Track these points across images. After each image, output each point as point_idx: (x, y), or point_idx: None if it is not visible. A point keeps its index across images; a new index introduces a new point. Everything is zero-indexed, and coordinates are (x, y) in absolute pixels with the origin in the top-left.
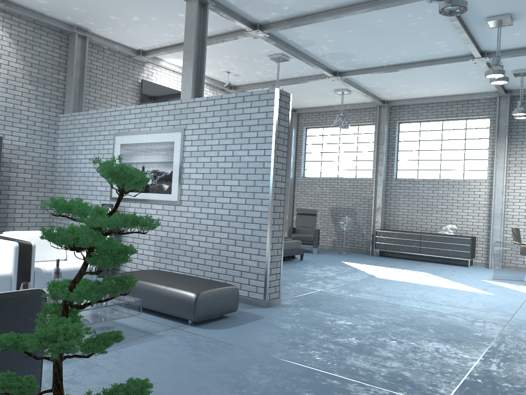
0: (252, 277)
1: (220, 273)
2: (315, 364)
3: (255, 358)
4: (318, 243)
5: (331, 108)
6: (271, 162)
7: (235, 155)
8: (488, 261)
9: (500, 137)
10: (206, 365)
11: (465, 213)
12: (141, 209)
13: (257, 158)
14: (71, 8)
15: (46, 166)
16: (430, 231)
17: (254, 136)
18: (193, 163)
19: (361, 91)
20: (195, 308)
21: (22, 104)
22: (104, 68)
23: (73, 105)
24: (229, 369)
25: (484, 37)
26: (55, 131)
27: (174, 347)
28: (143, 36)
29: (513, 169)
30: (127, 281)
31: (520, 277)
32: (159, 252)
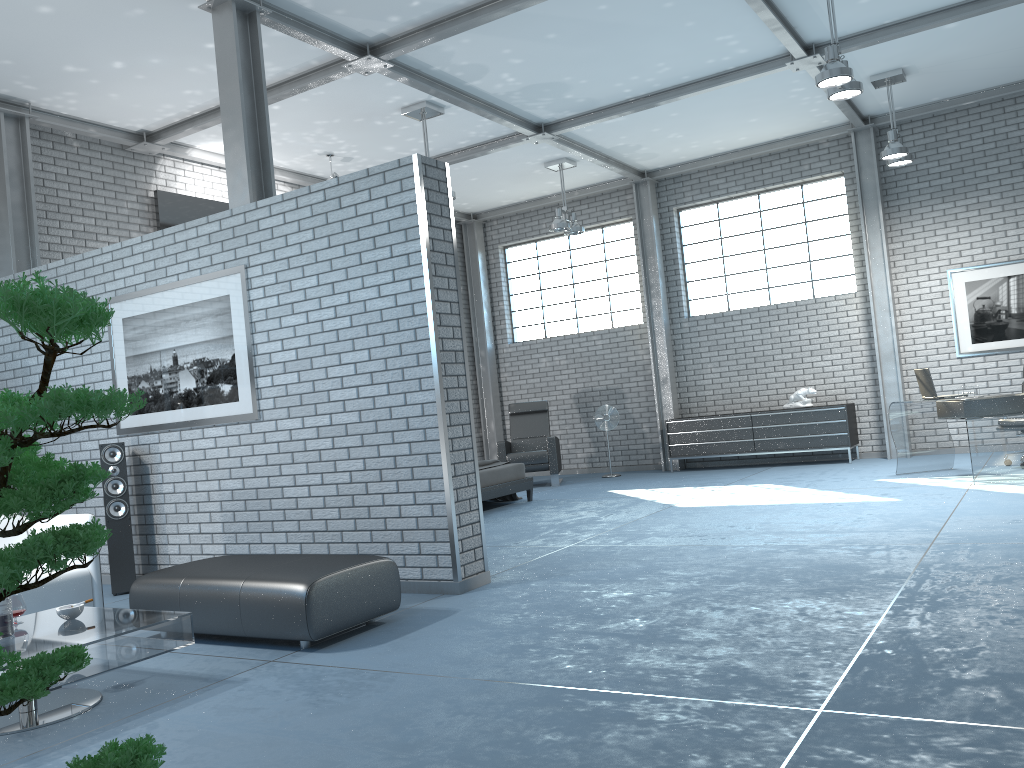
0: (424, 538)
1: (361, 543)
2: (562, 679)
3: (439, 688)
4: (559, 464)
5: (545, 201)
6: (428, 302)
7: (353, 301)
8: (885, 445)
9: (867, 208)
10: (337, 719)
11: (828, 361)
12: (183, 443)
13: (397, 298)
14: None
15: None
16: (769, 406)
17: (386, 255)
18: (273, 332)
19: (595, 158)
20: (309, 614)
21: None
22: (71, 176)
23: (15, 258)
24: (386, 717)
25: (805, 15)
26: None
27: (270, 698)
28: (142, 101)
29: (902, 264)
30: (82, 533)
31: (946, 464)
32: (232, 522)
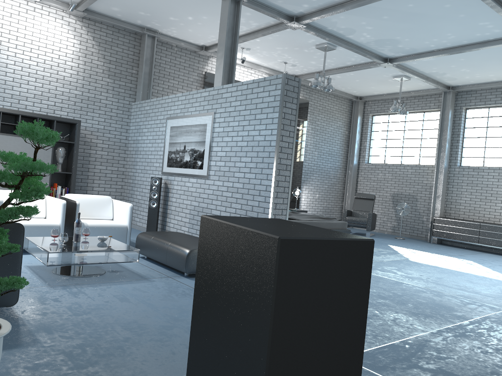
0: None
1: None
2: None
3: None
4: (372, 226)
5: (396, 95)
6: (276, 141)
7: (249, 135)
8: None
9: None
10: (166, 303)
11: None
12: (181, 182)
13: (265, 137)
14: (138, 13)
15: (120, 145)
16: (493, 221)
17: (264, 117)
18: (219, 143)
19: (419, 77)
20: (187, 262)
21: (102, 94)
22: (171, 62)
23: (141, 95)
24: (183, 308)
25: None
26: (128, 116)
27: (154, 289)
28: (201, 33)
29: None
30: (26, 209)
31: None
32: (192, 219)
